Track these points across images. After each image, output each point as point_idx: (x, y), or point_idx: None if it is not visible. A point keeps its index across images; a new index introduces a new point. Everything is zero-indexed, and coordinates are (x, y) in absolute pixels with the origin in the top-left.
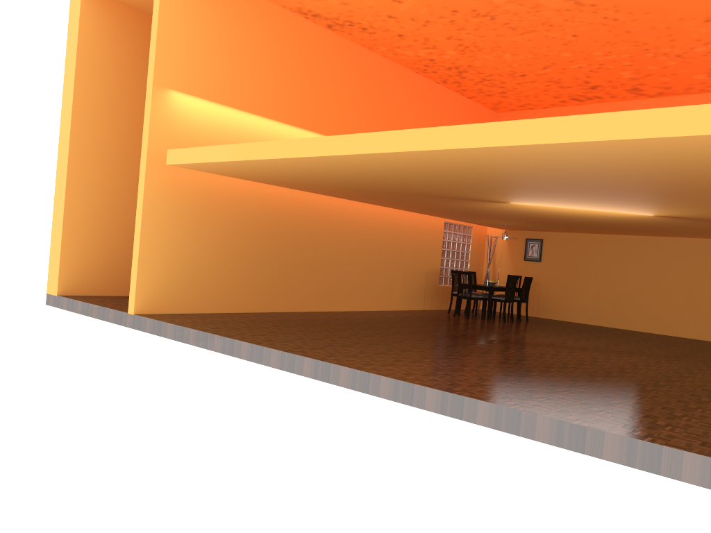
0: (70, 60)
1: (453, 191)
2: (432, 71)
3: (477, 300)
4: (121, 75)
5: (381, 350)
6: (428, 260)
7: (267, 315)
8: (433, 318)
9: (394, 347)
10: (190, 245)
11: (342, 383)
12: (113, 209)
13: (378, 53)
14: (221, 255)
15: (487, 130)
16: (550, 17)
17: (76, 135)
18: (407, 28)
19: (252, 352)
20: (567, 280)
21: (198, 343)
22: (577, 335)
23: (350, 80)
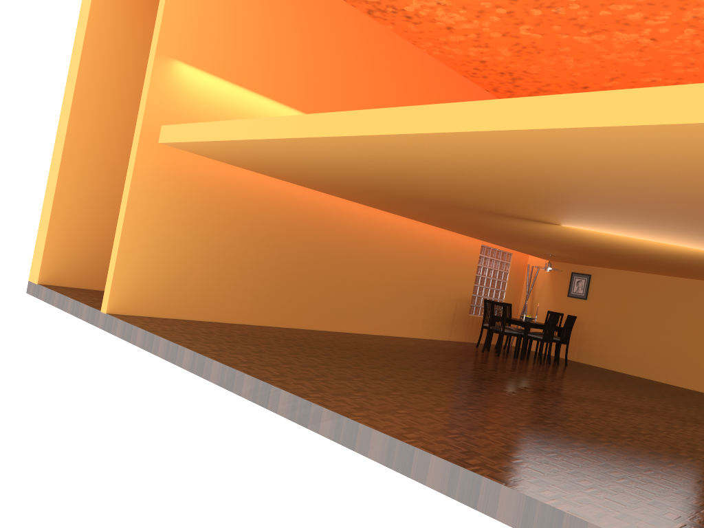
0: (81, 27)
1: (493, 204)
2: (483, 75)
3: (510, 336)
4: (136, 49)
5: (384, 389)
6: (458, 286)
7: (265, 329)
8: (458, 351)
9: (403, 386)
10: (183, 240)
11: (323, 431)
12: (112, 195)
13: (423, 49)
14: (218, 255)
15: (547, 105)
16: (627, 13)
17: (78, 109)
18: (457, 18)
19: (223, 375)
20: (615, 324)
21: (167, 355)
22: (626, 389)
23: (388, 76)
